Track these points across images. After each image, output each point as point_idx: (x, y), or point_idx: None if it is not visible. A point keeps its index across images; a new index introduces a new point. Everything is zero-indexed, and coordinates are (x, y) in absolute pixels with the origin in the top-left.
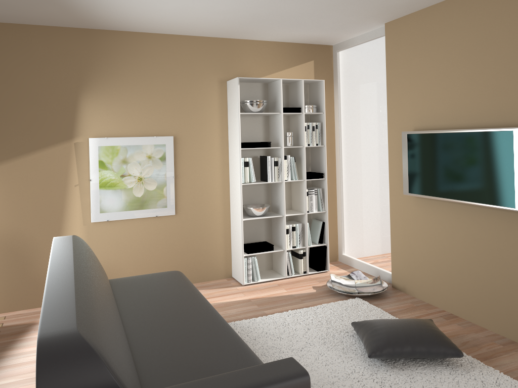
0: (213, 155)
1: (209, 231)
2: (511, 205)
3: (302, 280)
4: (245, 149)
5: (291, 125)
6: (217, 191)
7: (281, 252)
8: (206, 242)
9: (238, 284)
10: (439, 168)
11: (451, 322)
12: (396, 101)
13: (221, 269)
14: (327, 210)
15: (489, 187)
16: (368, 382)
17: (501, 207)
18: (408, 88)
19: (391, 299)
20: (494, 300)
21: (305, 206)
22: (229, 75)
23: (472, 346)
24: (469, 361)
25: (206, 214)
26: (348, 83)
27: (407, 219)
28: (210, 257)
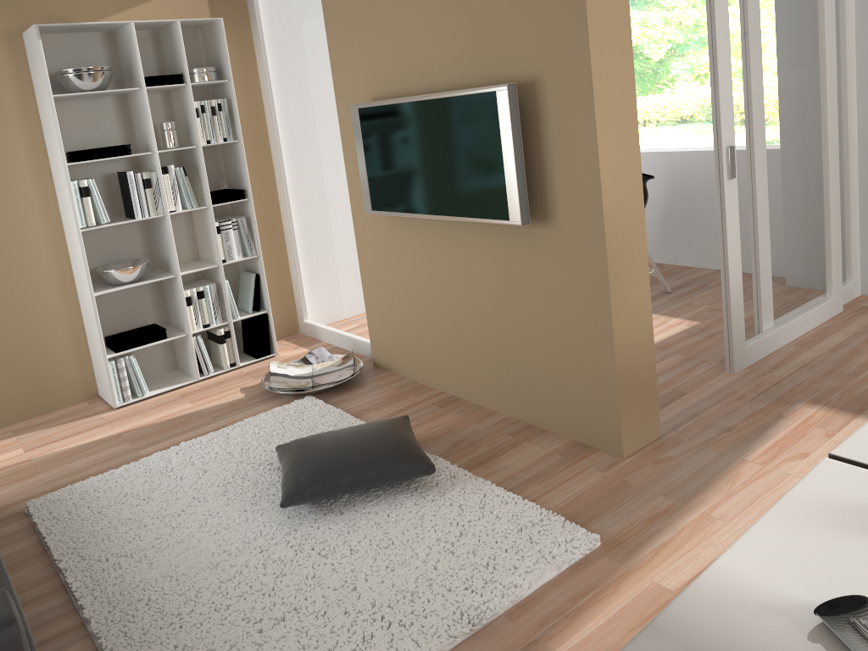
0: (18, 181)
1: (36, 323)
2: (504, 216)
3: (226, 379)
4: (87, 163)
5: (175, 107)
6: (40, 249)
7: (185, 339)
8: (34, 344)
9: (107, 407)
10: (407, 164)
11: (448, 410)
12: (342, 50)
13: (75, 386)
14: (260, 253)
15: (475, 189)
16: (277, 550)
17: (492, 221)
18: (355, 24)
19: (366, 387)
20: (503, 367)
21: (218, 253)
22: (25, 20)
23: (466, 447)
24: (451, 475)
25: (25, 294)
26: (273, 21)
27: (381, 253)
28: (47, 371)
